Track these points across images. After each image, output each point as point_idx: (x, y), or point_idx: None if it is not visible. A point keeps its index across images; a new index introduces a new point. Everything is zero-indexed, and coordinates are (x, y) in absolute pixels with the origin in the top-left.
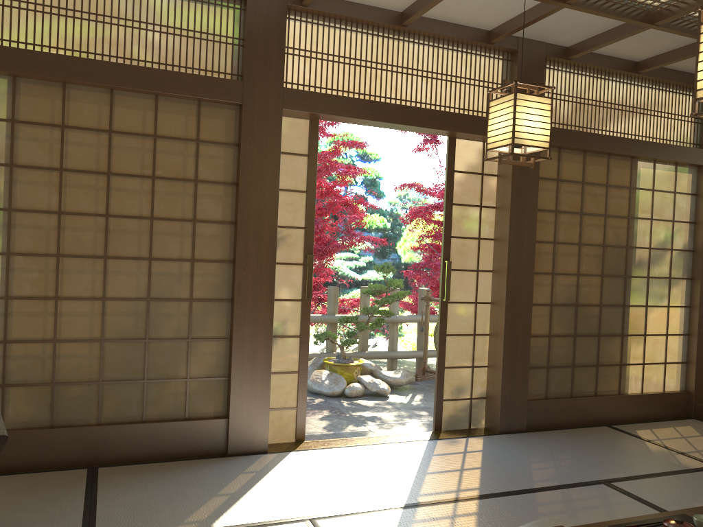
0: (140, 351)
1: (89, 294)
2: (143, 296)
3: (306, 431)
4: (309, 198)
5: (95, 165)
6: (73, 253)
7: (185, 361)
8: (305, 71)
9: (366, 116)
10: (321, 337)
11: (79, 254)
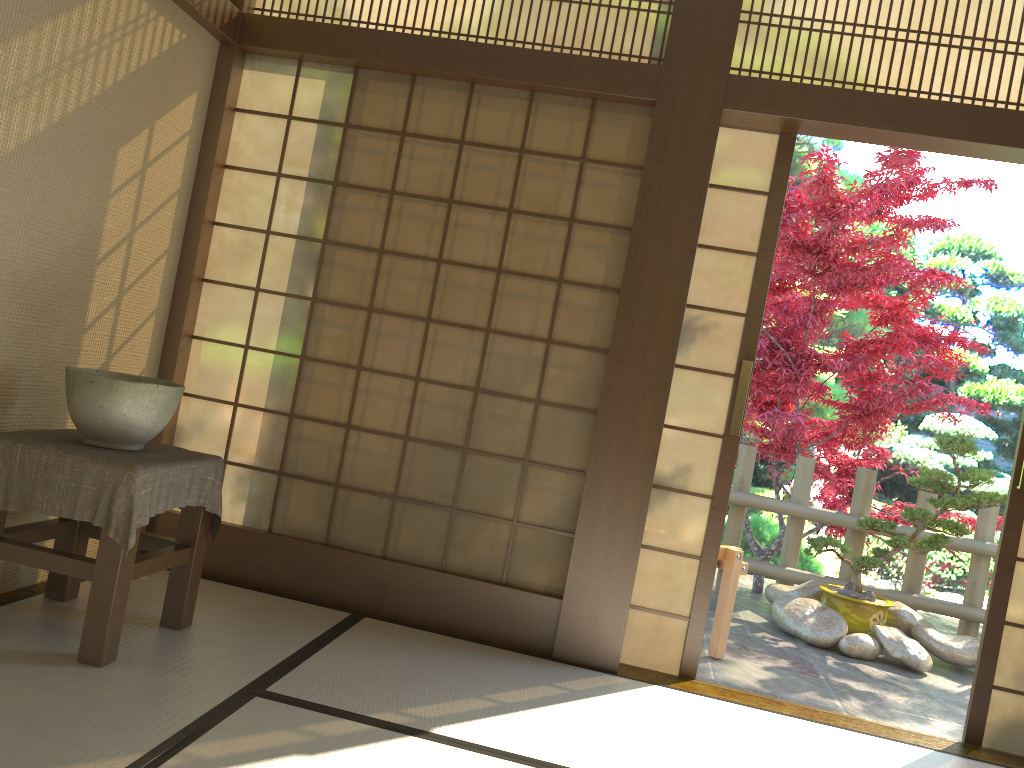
0: (453, 465)
1: (400, 368)
2: (469, 383)
3: (724, 676)
4: (759, 266)
5: (435, 188)
6: (389, 309)
7: (514, 495)
8: (776, 50)
9: (879, 124)
10: (818, 544)
11: (396, 310)
